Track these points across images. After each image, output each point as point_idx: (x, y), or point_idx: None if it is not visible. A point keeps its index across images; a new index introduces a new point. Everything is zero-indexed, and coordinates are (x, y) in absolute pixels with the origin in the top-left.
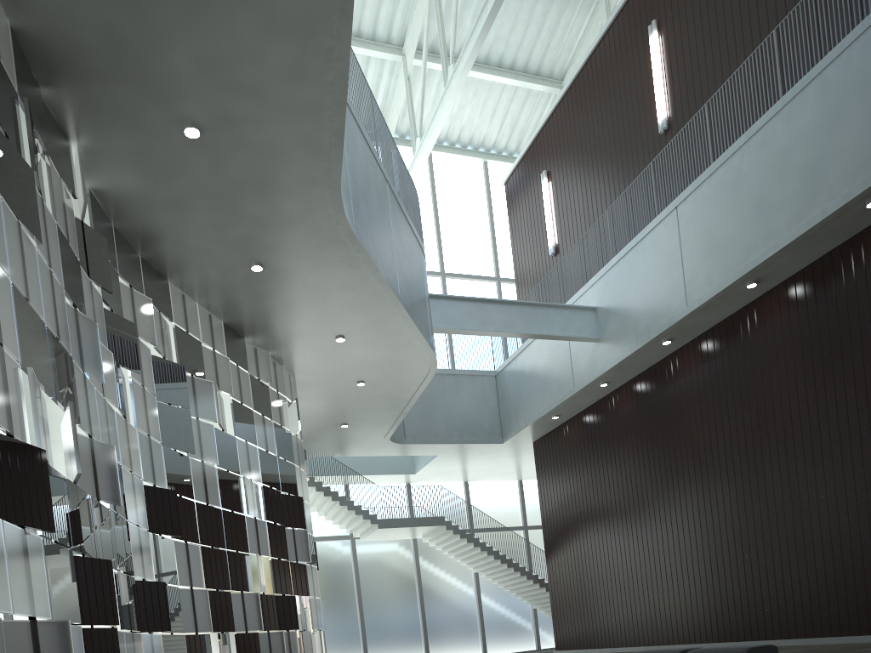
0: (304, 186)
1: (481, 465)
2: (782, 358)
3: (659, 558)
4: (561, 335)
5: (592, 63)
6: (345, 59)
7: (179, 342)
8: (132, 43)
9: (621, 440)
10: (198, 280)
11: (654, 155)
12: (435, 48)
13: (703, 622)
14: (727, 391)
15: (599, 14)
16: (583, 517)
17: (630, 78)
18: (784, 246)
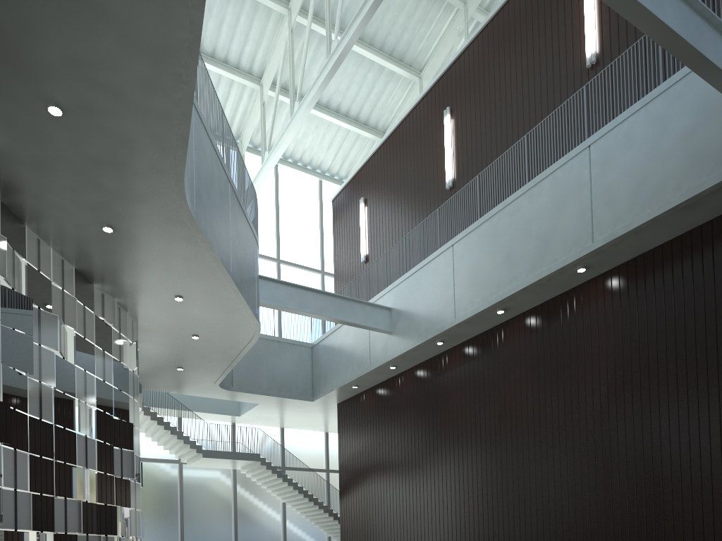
0: (153, 173)
1: (294, 416)
2: (519, 368)
3: (424, 506)
4: (362, 324)
5: (403, 126)
6: (192, 84)
7: (30, 278)
8: (4, 29)
9: (403, 412)
10: (54, 229)
11: (442, 203)
12: (288, 86)
13: None
14: (480, 386)
15: (414, 91)
16: (370, 467)
17: (429, 144)
18: (523, 288)
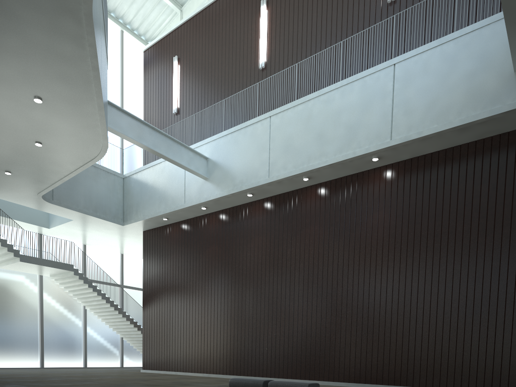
0: None
1: (101, 236)
2: (313, 225)
3: (224, 322)
4: (187, 167)
5: (220, 3)
6: None
7: None
8: None
9: (208, 246)
10: None
11: (254, 80)
12: None
13: (247, 364)
14: (279, 234)
15: None
16: (174, 287)
17: (244, 26)
18: (331, 163)
